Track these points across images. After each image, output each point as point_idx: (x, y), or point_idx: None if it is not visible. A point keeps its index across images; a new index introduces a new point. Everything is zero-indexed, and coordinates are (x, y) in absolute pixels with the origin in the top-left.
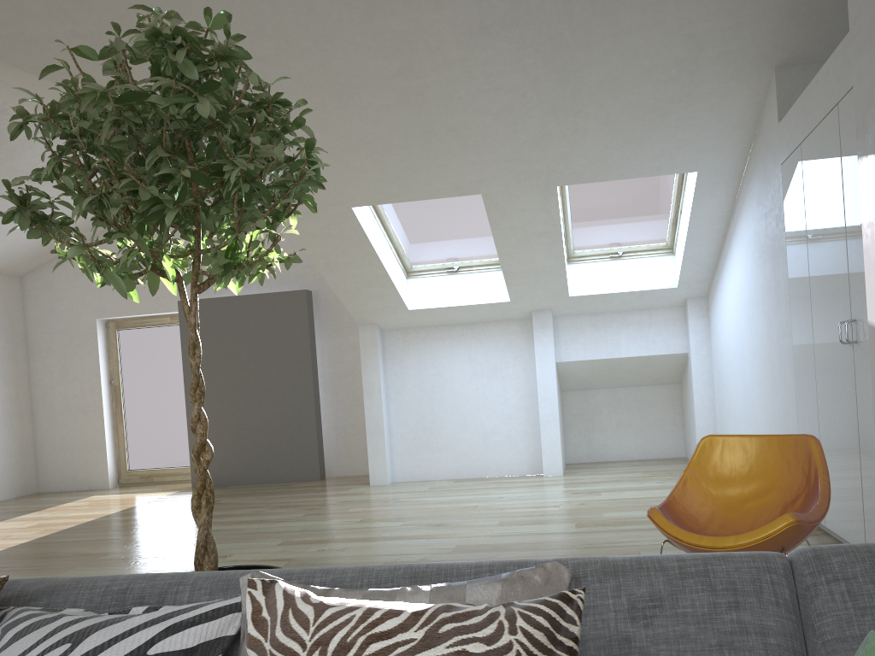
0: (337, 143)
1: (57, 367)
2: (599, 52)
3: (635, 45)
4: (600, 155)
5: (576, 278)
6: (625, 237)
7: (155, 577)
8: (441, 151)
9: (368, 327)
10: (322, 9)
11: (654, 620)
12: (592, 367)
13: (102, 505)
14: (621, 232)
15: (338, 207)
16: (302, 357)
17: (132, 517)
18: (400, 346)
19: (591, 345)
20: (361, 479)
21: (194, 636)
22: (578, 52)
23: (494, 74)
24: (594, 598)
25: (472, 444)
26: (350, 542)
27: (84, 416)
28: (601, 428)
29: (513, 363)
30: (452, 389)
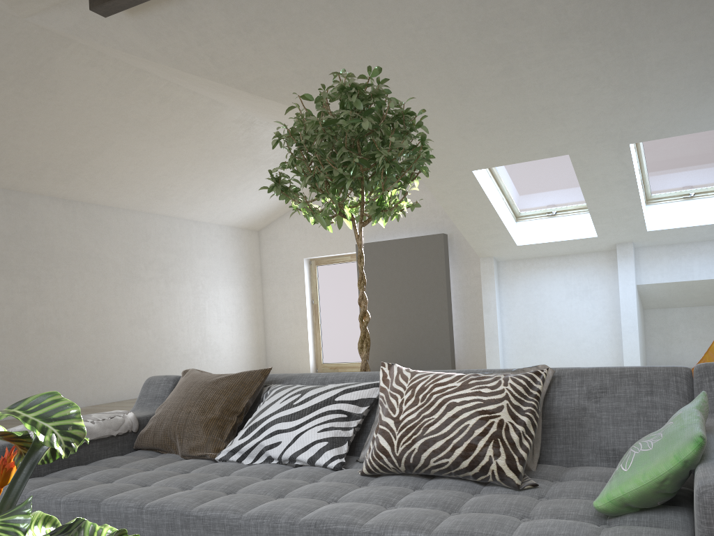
0: (461, 126)
1: (279, 292)
2: (655, 40)
3: (685, 31)
4: (663, 117)
5: (653, 216)
6: (696, 181)
7: (339, 373)
8: (536, 125)
9: (487, 259)
10: (448, 37)
11: (600, 399)
12: (669, 289)
13: None
14: (692, 177)
15: (462, 171)
16: (440, 283)
17: None
18: (511, 273)
19: (667, 270)
20: None
21: (356, 395)
22: (638, 42)
23: (573, 66)
24: (567, 387)
25: (567, 349)
26: None
27: (295, 325)
28: (678, 340)
29: (601, 286)
30: (551, 306)
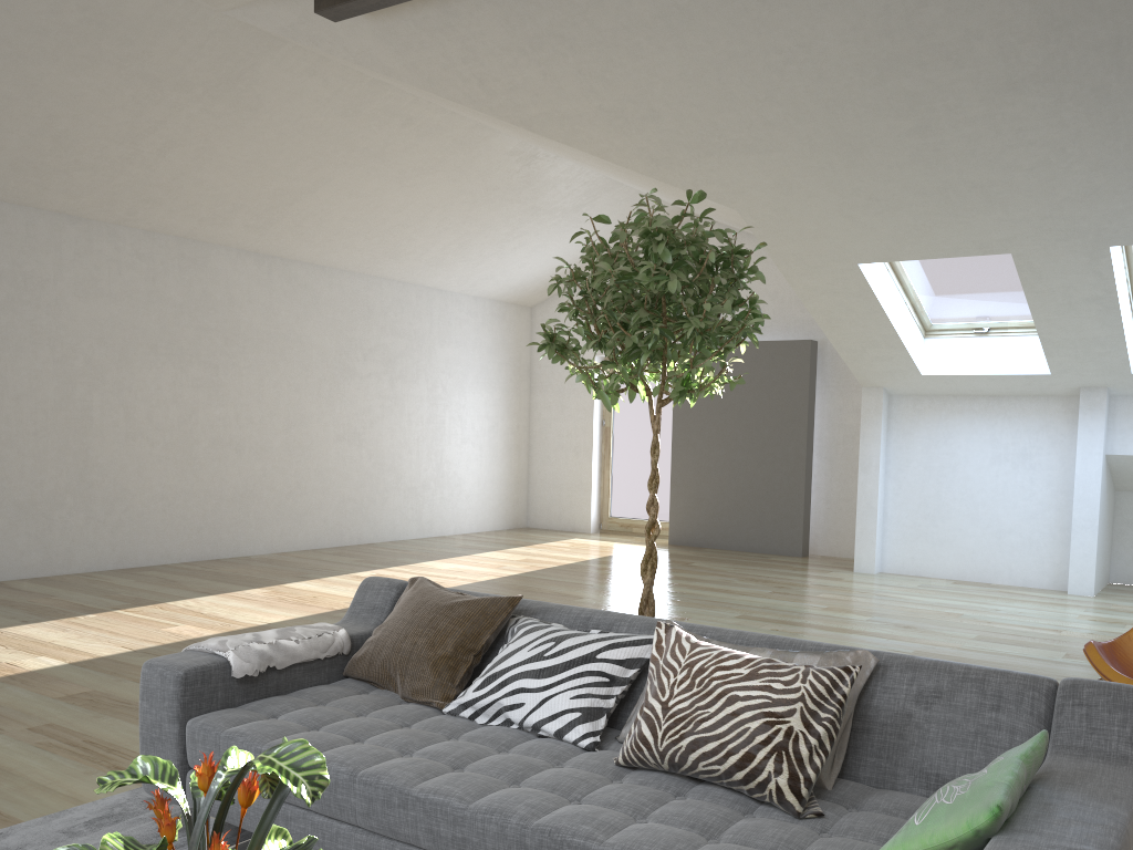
0: (844, 200)
1: (555, 403)
2: None
3: None
4: None
5: None
6: None
7: (607, 613)
8: (961, 208)
9: (873, 391)
10: (832, 76)
11: (932, 706)
12: None
13: (582, 549)
14: None
15: (843, 263)
16: (798, 416)
17: (607, 566)
18: (908, 415)
19: None
20: (846, 563)
21: (624, 653)
22: (1132, 103)
23: (1025, 129)
24: (893, 682)
25: (982, 542)
26: (806, 628)
27: (574, 455)
28: None
29: (1048, 450)
30: (965, 472)
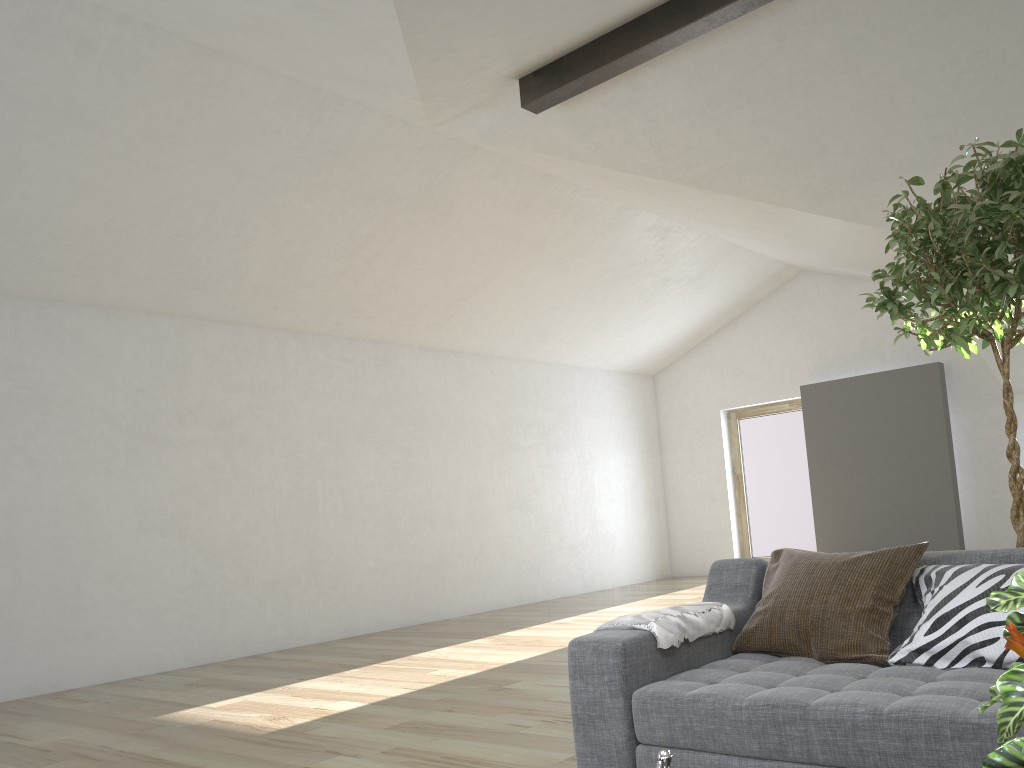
0: None
1: (686, 458)
2: None
3: None
4: None
5: None
6: None
7: None
8: None
9: (1020, 396)
10: (1008, 77)
11: None
12: None
13: None
14: None
15: None
16: (936, 435)
17: None
18: None
19: None
20: None
21: None
22: None
23: None
24: None
25: None
26: None
27: (710, 504)
28: None
29: None
30: None
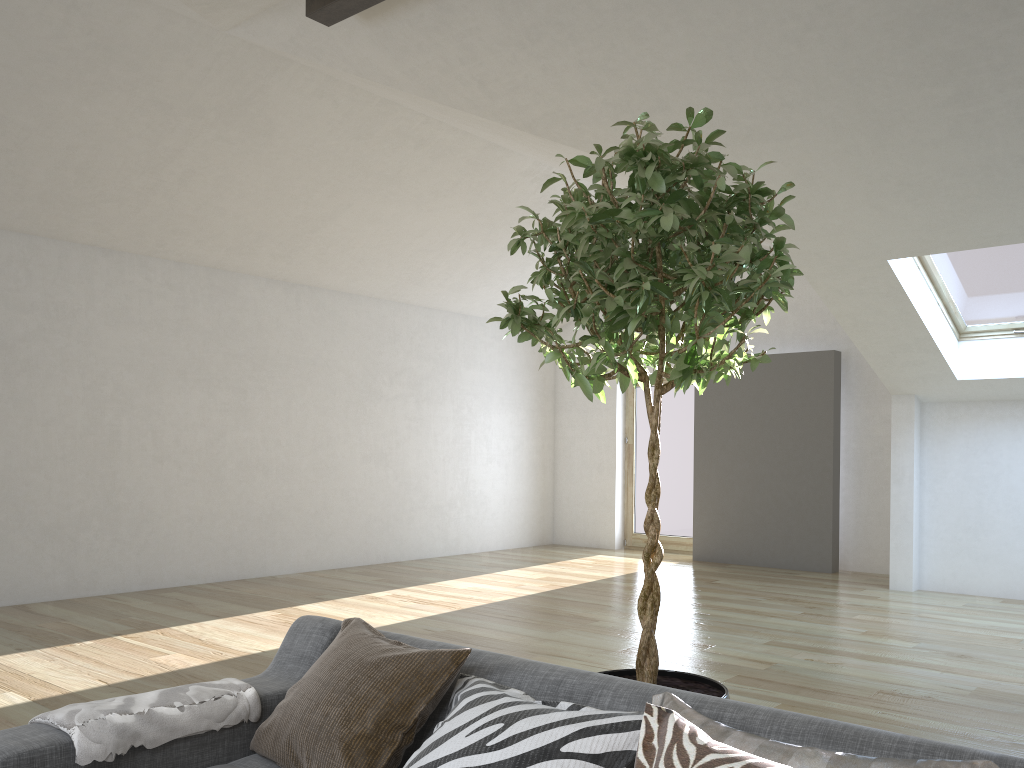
0: (872, 187)
1: (578, 422)
2: None
3: None
4: None
5: None
6: None
7: (585, 676)
8: (1006, 188)
9: (903, 399)
10: (858, 41)
11: None
12: None
13: (605, 566)
14: None
15: (871, 260)
16: (823, 428)
17: (628, 584)
18: (943, 423)
19: None
20: (880, 579)
21: (602, 744)
22: None
23: None
24: None
25: None
26: (845, 657)
27: (597, 473)
28: None
29: None
30: (1009, 482)
